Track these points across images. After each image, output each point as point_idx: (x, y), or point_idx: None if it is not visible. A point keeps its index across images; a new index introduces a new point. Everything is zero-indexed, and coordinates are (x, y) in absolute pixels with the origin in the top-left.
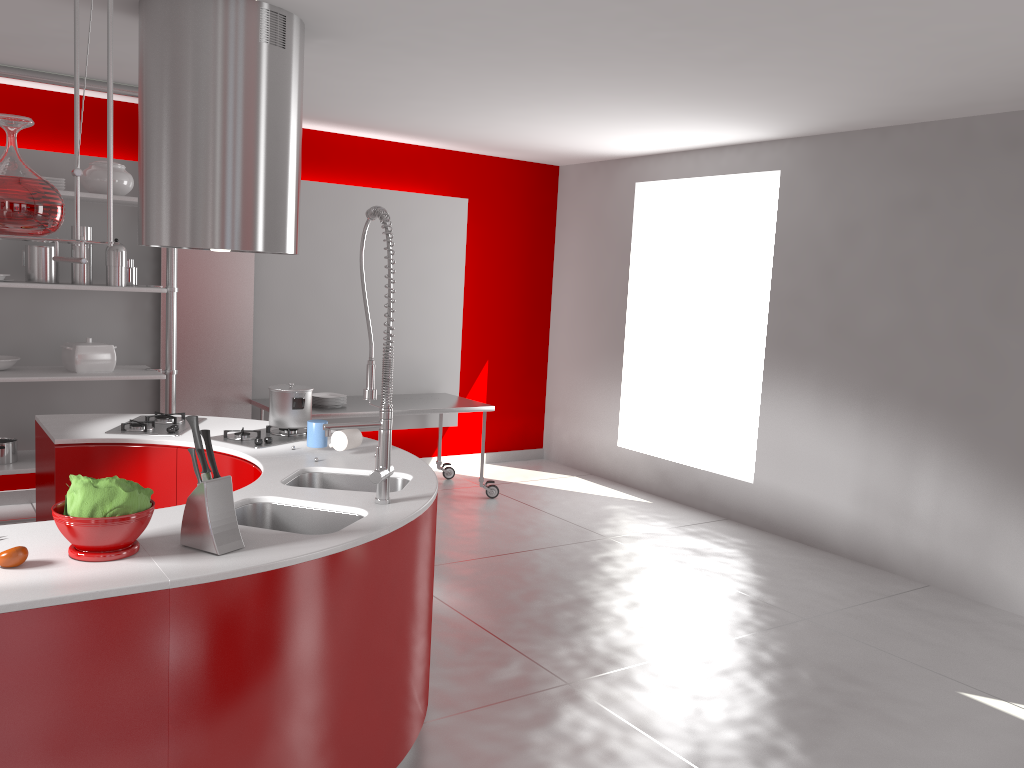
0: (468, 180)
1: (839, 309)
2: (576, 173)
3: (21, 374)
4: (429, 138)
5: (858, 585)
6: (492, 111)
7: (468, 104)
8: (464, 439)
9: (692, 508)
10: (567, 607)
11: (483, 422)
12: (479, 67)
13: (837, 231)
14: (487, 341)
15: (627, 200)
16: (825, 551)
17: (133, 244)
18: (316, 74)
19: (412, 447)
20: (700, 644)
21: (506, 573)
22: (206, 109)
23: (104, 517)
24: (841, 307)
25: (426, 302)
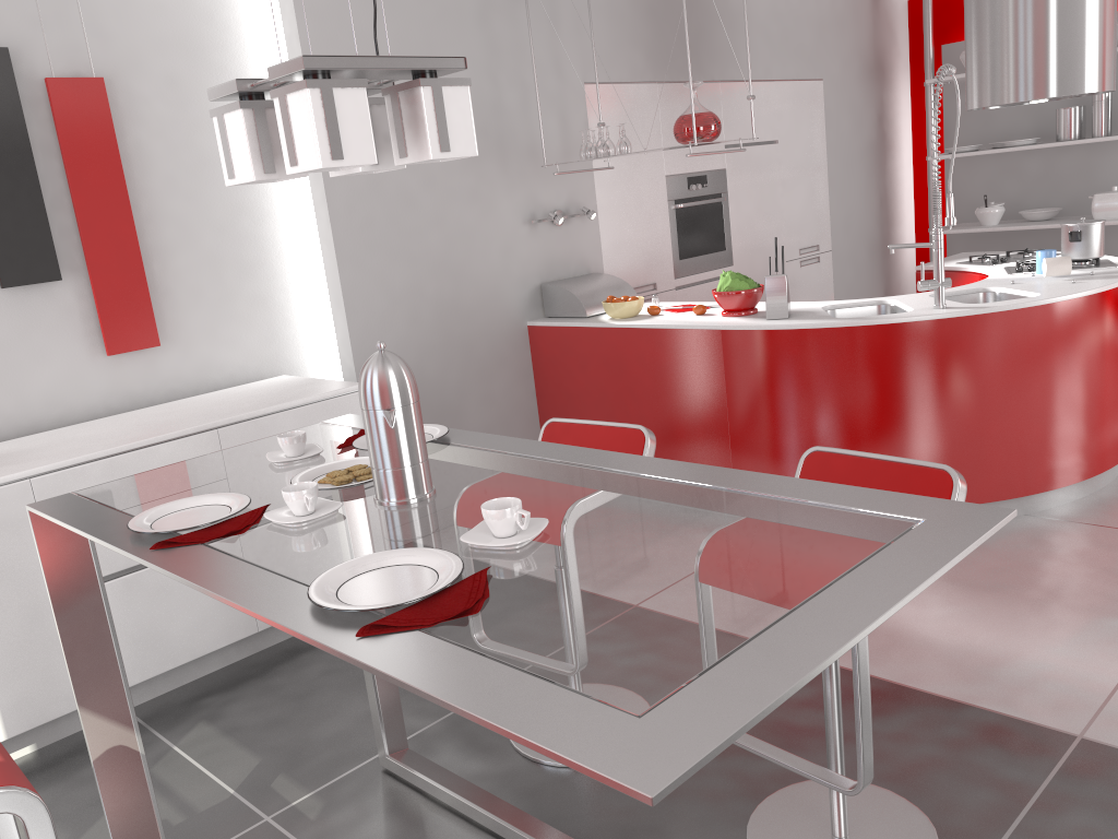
0: None
1: None
2: None
3: (1045, 223)
4: None
5: None
6: None
7: None
8: None
9: None
10: None
11: None
12: None
13: None
14: None
15: None
16: None
17: None
18: None
19: None
20: None
21: None
22: None
23: (719, 291)
24: None
25: None
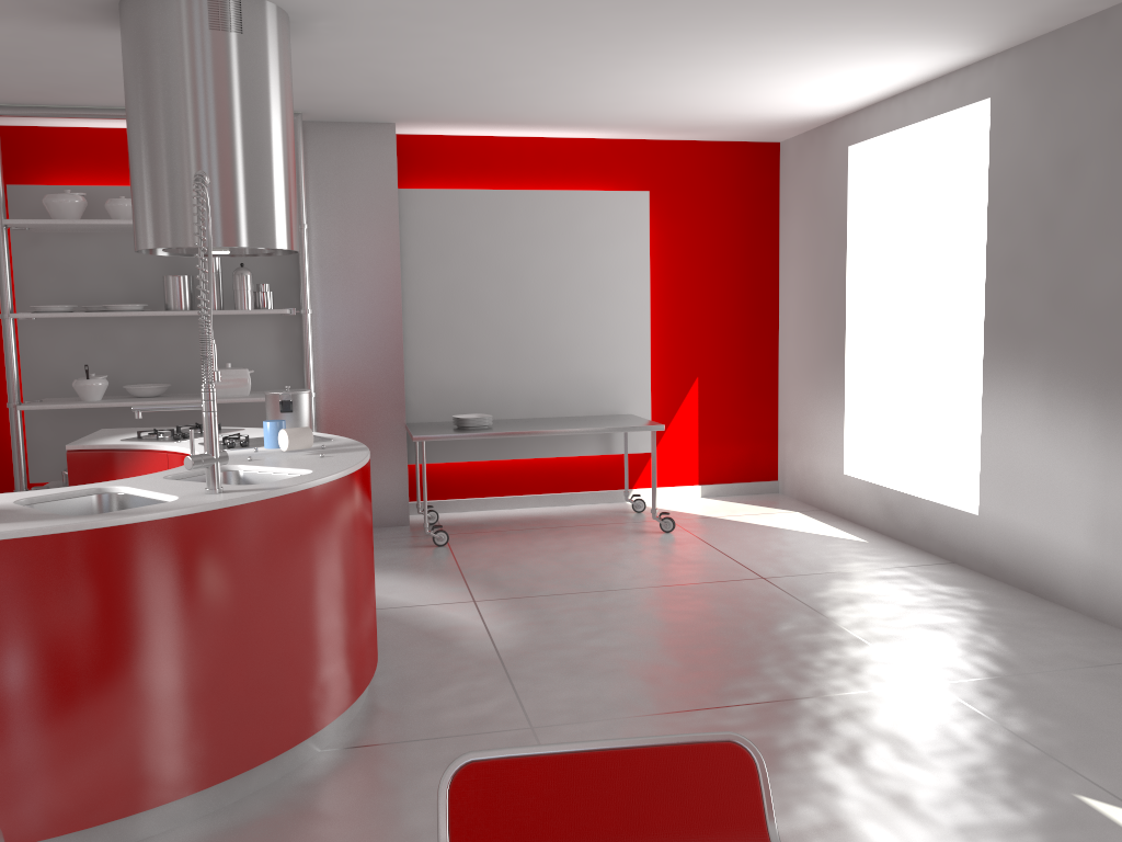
0: (659, 171)
1: (1062, 272)
2: (794, 147)
3: (161, 399)
4: (593, 127)
5: (1065, 649)
6: (602, 79)
7: (565, 75)
8: (672, 469)
9: (916, 549)
10: (625, 648)
11: (652, 444)
12: (504, 23)
13: (1055, 166)
14: (695, 355)
15: (841, 170)
16: (1060, 605)
17: (280, 270)
18: (376, 66)
19: (607, 477)
20: (747, 701)
21: (594, 609)
22: (161, 106)
23: None
24: (1064, 269)
25: (603, 312)
